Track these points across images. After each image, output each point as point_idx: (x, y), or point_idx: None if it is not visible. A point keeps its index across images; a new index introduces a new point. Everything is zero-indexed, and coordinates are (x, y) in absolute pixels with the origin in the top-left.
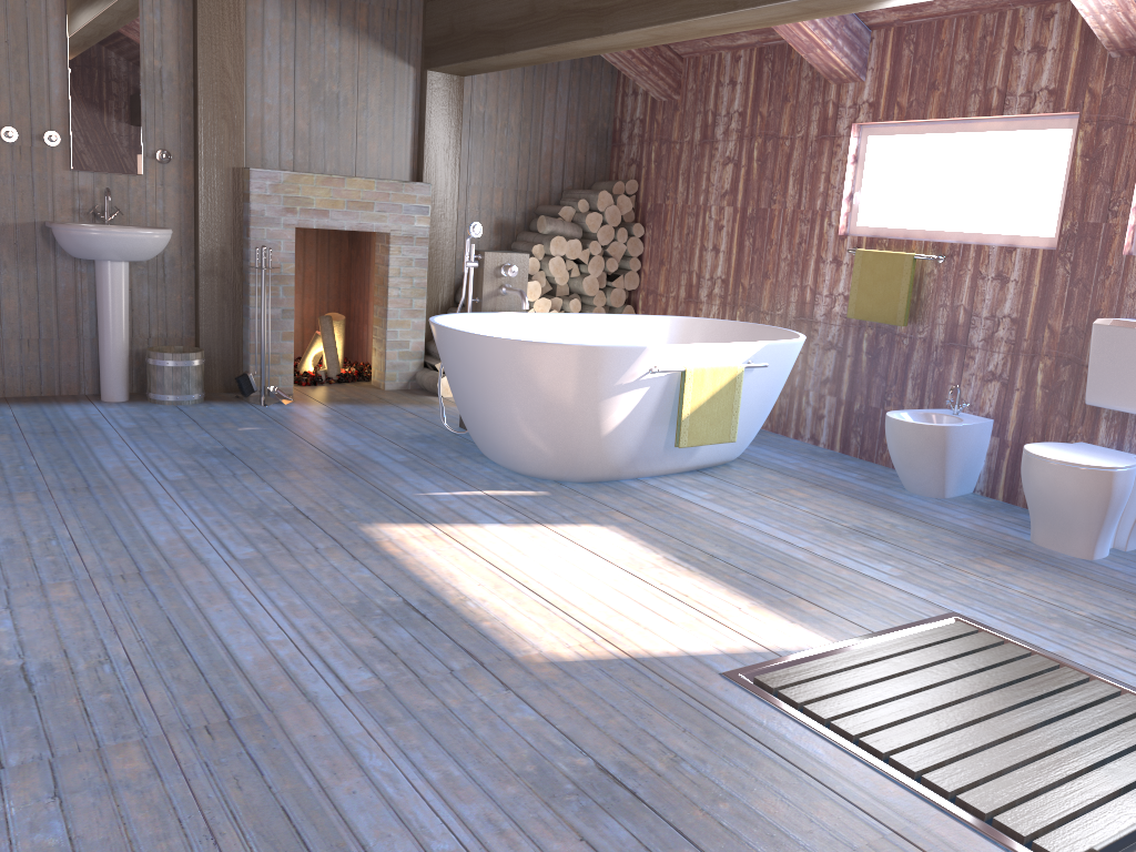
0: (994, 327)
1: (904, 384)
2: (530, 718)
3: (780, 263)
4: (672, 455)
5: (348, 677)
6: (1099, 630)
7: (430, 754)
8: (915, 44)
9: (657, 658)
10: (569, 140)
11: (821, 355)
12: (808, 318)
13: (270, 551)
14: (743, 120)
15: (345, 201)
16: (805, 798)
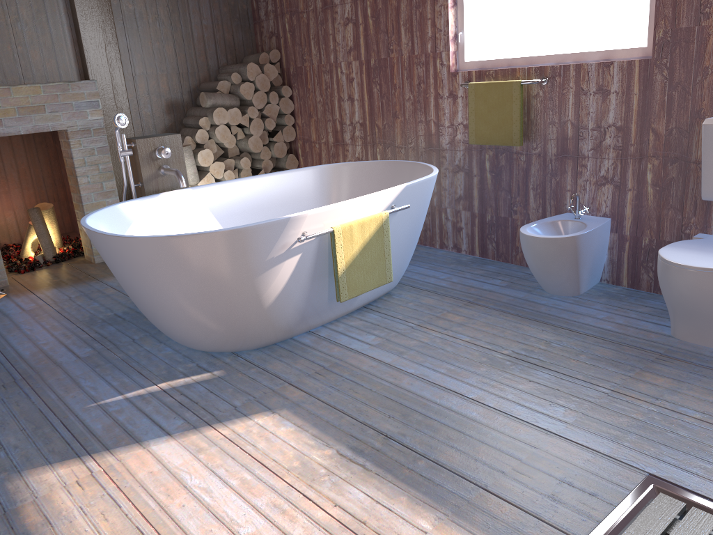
0: (601, 137)
1: (527, 195)
2: None
3: (405, 103)
4: (338, 304)
5: None
6: None
7: None
8: None
9: None
10: (216, 23)
11: (452, 177)
12: (436, 148)
13: None
14: None
15: (15, 108)
16: None
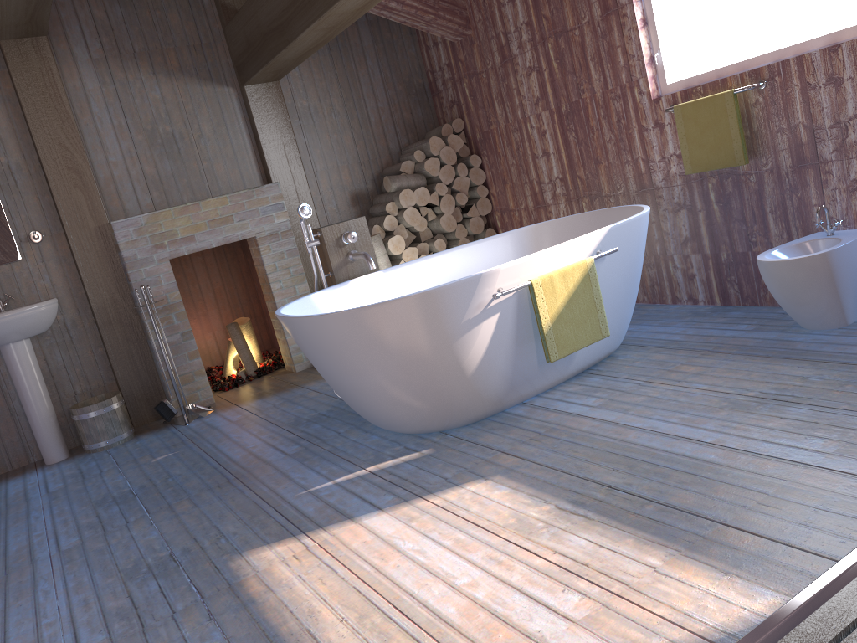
0: (843, 134)
1: (765, 220)
2: None
3: (606, 145)
4: (550, 368)
5: None
6: None
7: None
8: None
9: None
10: (392, 104)
11: (673, 218)
12: (649, 188)
13: (122, 633)
14: (531, 28)
15: (206, 222)
16: None
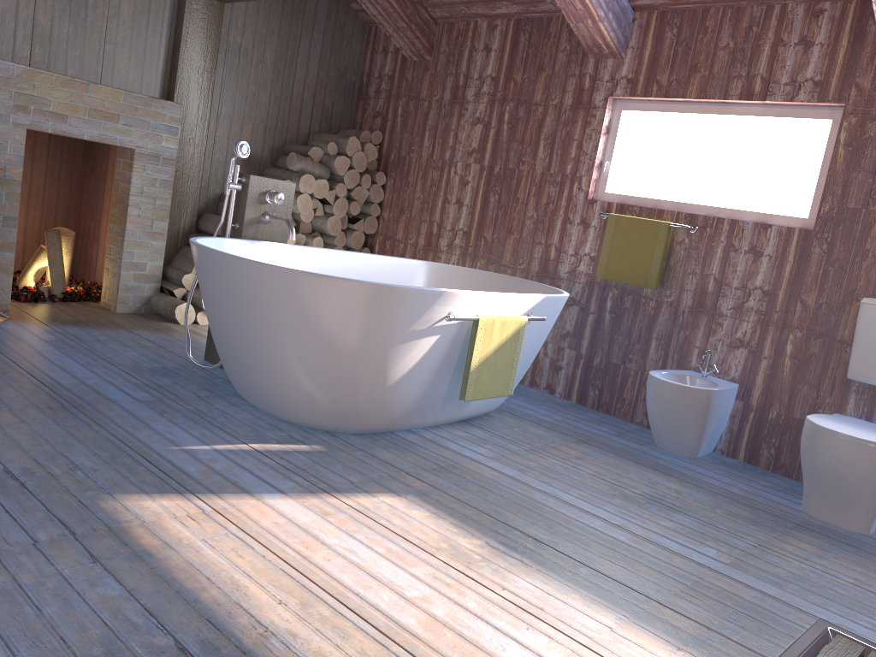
0: (744, 298)
1: (648, 344)
2: None
3: (525, 221)
4: (449, 406)
5: None
6: None
7: None
8: (679, 28)
9: None
10: (320, 86)
11: (563, 310)
12: (551, 275)
13: None
14: (496, 84)
15: (87, 108)
16: None
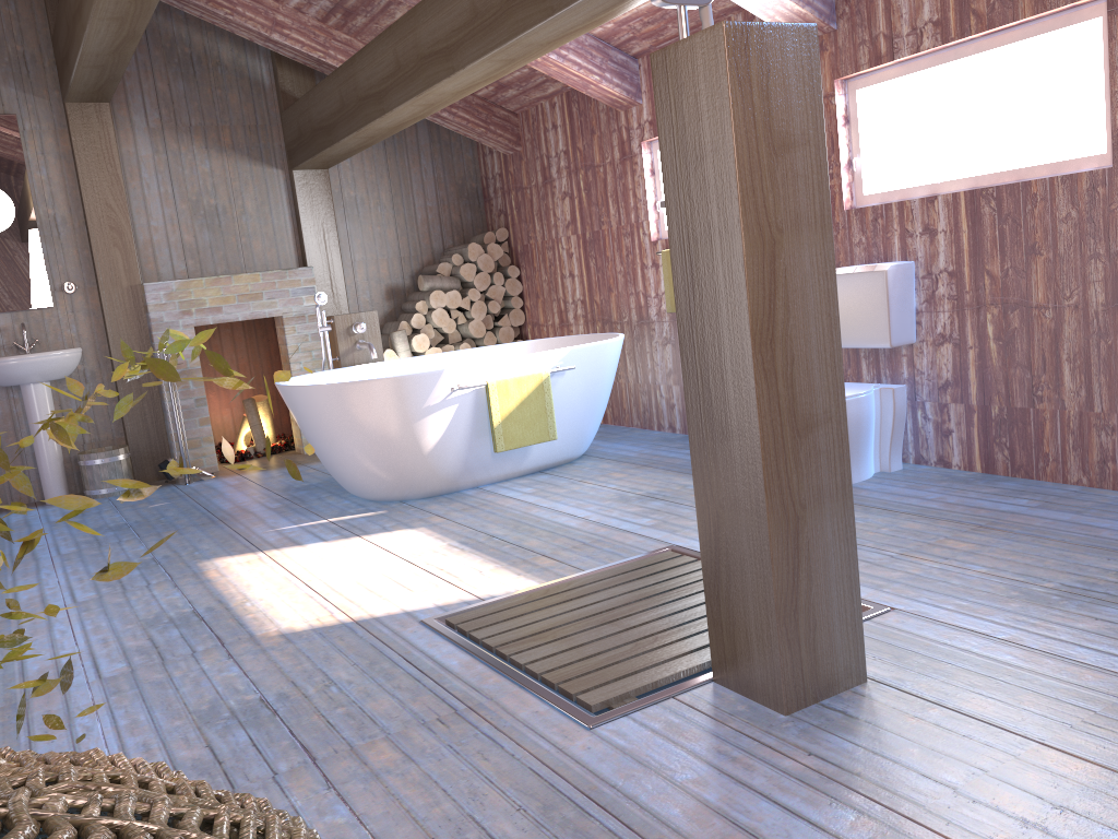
0: None
1: None
2: (233, 674)
3: (617, 276)
4: (503, 461)
5: (106, 668)
6: None
7: (132, 709)
8: None
9: (376, 618)
10: (442, 204)
11: (661, 351)
12: (646, 320)
13: (108, 592)
14: (568, 157)
15: (235, 295)
16: (415, 695)
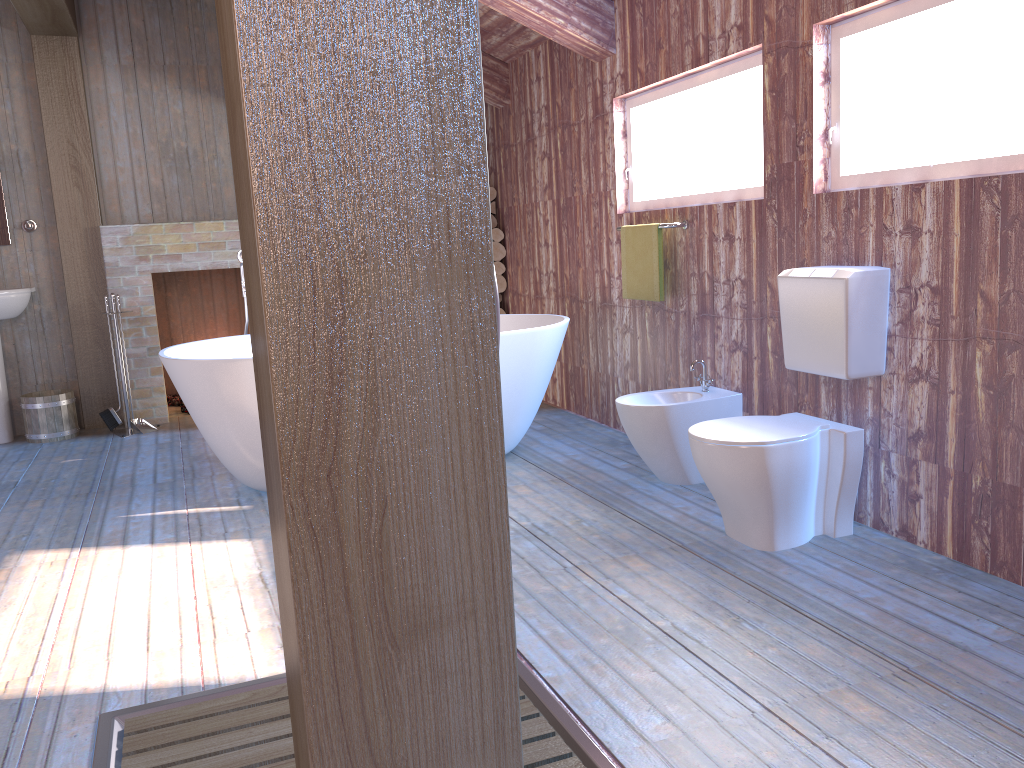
0: (731, 292)
1: (677, 362)
2: None
3: (585, 250)
4: None
5: None
6: (651, 646)
7: None
8: (643, 6)
9: (63, 696)
10: None
11: (621, 339)
12: (608, 303)
13: None
14: (548, 113)
15: (196, 244)
16: None
